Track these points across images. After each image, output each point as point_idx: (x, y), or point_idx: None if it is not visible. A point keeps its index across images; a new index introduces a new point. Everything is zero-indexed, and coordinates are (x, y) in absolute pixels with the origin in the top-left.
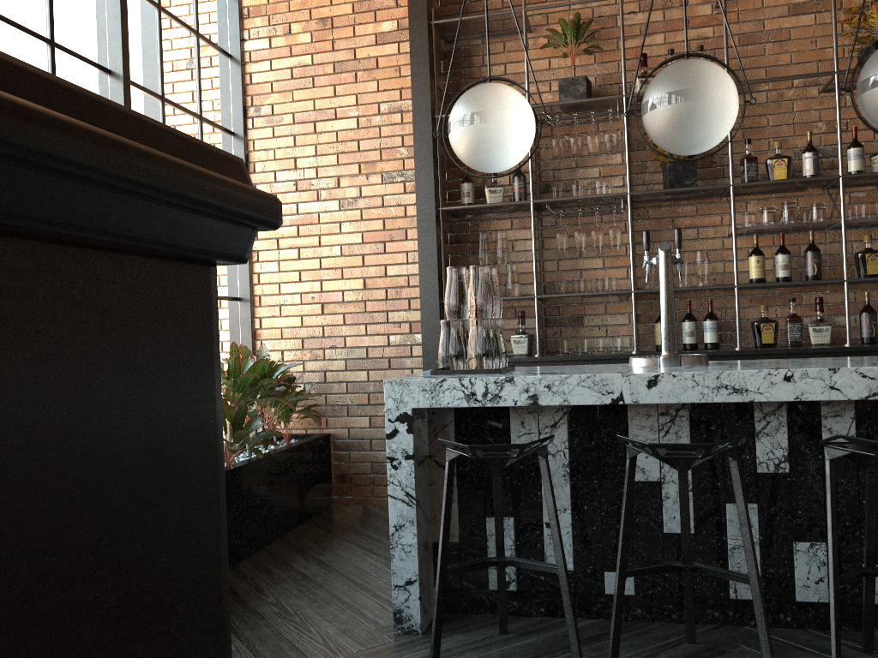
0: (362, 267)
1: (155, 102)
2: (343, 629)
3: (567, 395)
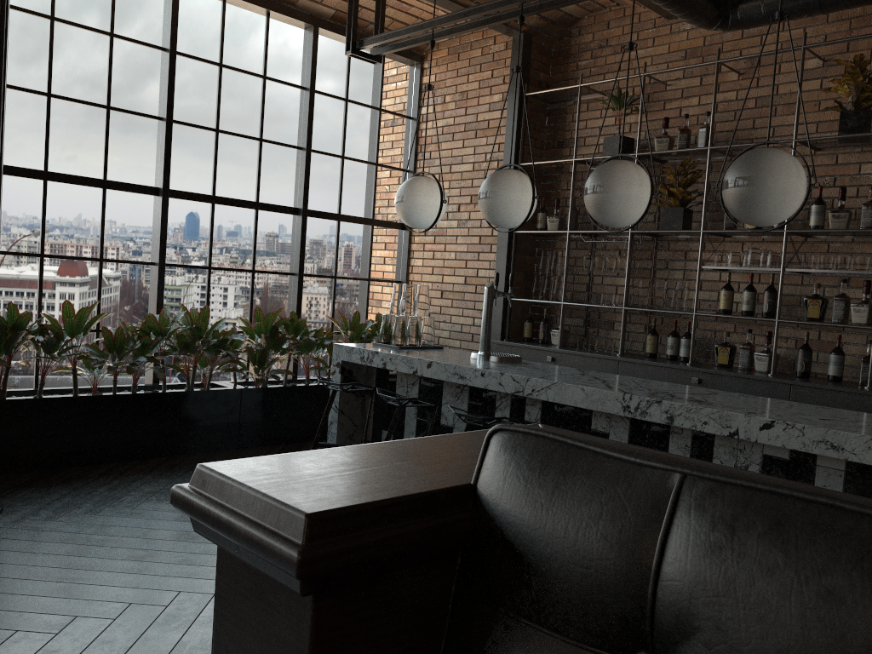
0: (465, 269)
1: (337, 160)
2: None
3: (396, 365)
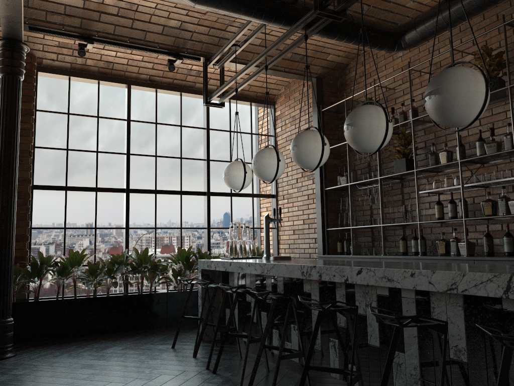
0: (302, 215)
1: (227, 163)
2: (194, 336)
3: (219, 267)
